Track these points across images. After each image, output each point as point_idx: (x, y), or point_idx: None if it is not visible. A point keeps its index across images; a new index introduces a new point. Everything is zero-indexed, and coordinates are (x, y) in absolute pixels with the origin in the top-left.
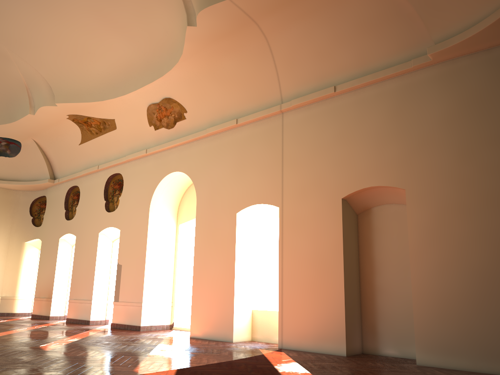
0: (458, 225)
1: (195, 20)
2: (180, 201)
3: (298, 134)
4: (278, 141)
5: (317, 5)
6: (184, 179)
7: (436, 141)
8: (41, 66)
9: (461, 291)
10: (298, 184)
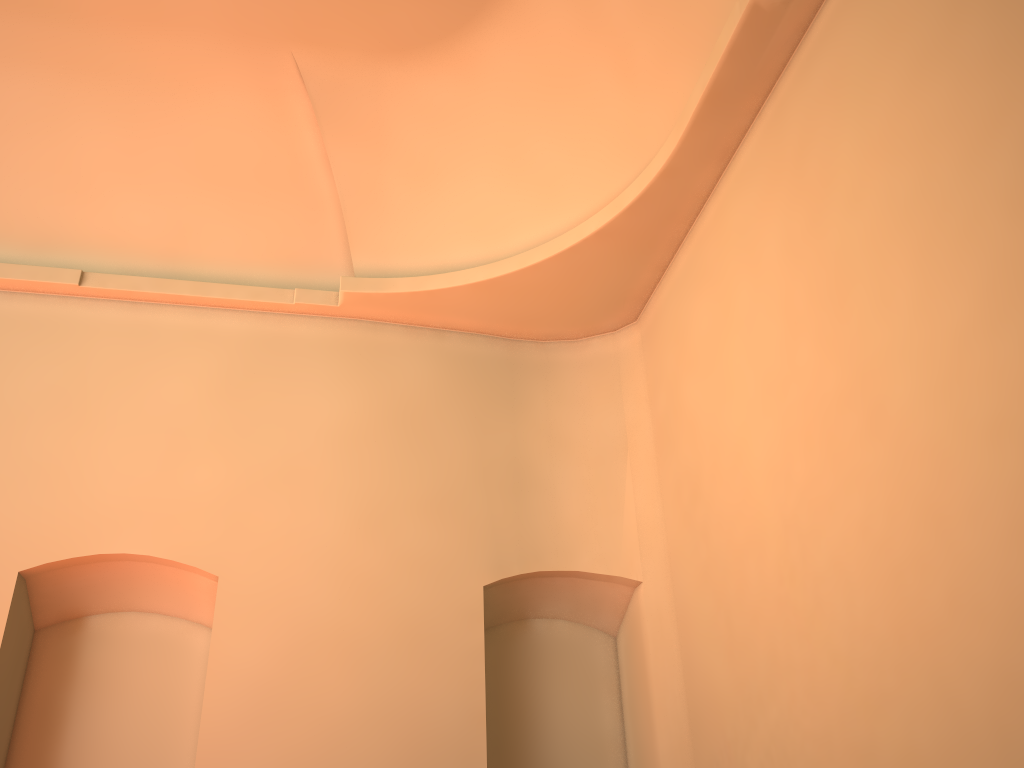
0: (335, 683)
1: None
2: None
3: None
4: None
5: (122, 63)
6: None
7: (314, 478)
8: None
9: None
10: None
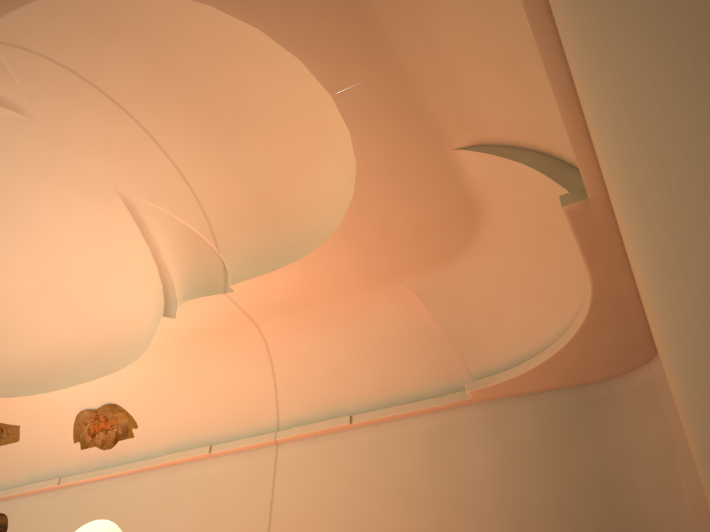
0: None
1: (175, 310)
2: None
3: (296, 477)
4: (267, 485)
5: (335, 314)
6: (111, 531)
7: (479, 507)
8: None
9: None
10: None
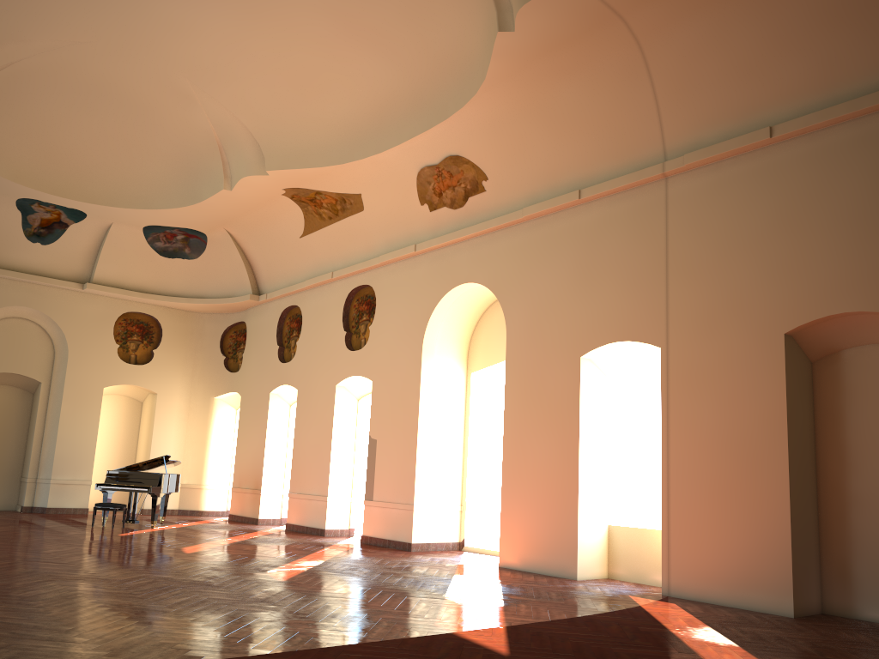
0: None
1: (512, 21)
2: (472, 333)
3: (696, 215)
4: (658, 230)
5: None
6: (480, 295)
7: None
8: (244, 109)
9: None
10: (698, 307)
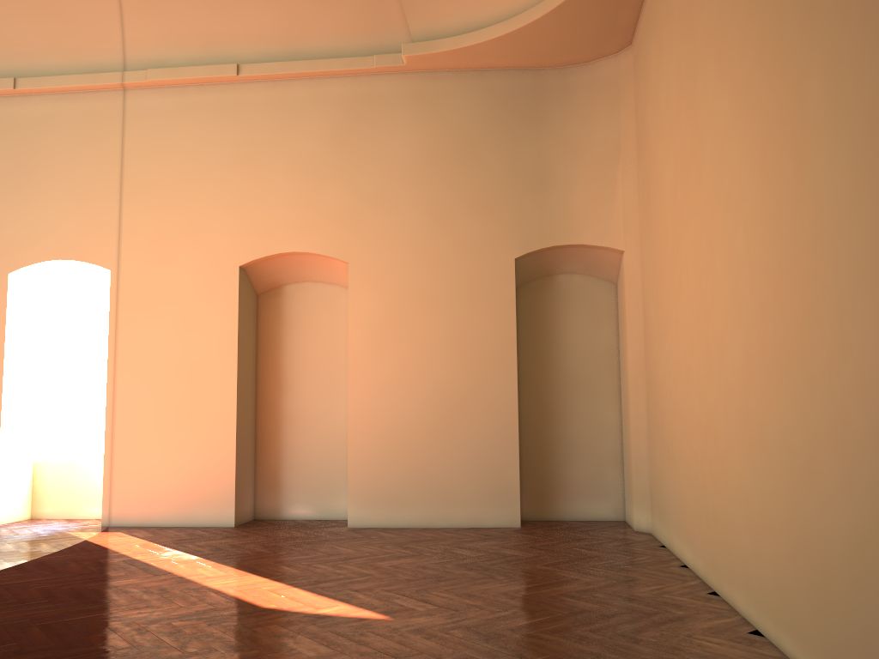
0: (422, 323)
1: None
2: None
3: (157, 136)
4: (113, 144)
5: None
6: None
7: (400, 194)
8: None
9: (418, 418)
10: (155, 232)
